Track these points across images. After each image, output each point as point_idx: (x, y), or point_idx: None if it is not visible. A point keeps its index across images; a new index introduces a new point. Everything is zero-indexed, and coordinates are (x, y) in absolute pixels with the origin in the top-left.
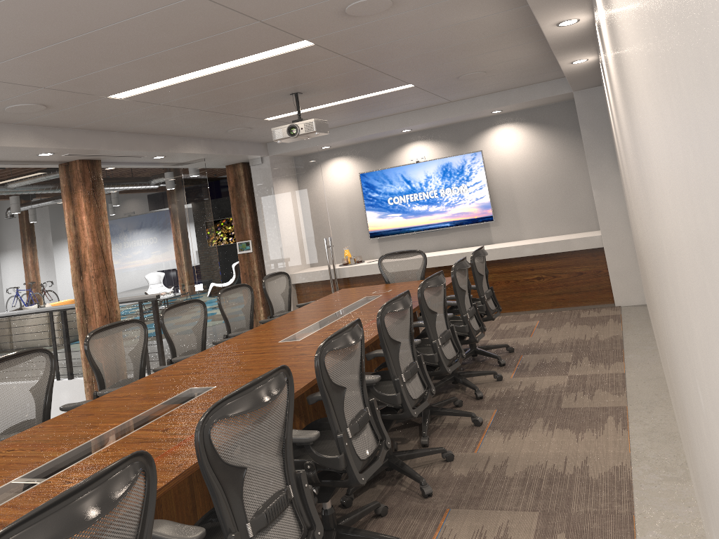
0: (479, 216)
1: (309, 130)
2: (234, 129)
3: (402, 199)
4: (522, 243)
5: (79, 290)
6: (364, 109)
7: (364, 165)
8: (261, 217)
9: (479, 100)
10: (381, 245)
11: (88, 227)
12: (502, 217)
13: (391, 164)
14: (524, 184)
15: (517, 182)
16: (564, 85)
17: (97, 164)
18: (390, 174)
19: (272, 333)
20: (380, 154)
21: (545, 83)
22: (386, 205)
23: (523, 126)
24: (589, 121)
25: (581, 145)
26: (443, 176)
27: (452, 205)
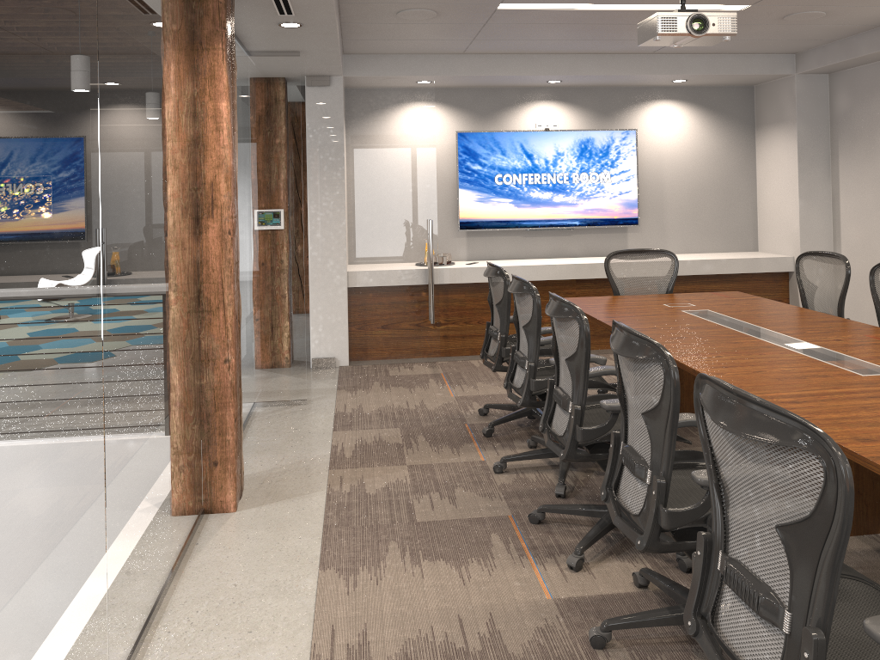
0: (621, 217)
1: (725, 29)
2: (422, 10)
3: (517, 179)
4: (687, 257)
5: (196, 257)
6: (593, 31)
7: (462, 122)
8: (315, 174)
9: (683, 60)
10: (470, 242)
11: (230, 126)
12: (644, 222)
13: (503, 127)
14: (679, 182)
15: (670, 179)
16: (787, 63)
17: (233, 3)
18: (503, 140)
19: (754, 360)
20: (489, 110)
21: (766, 56)
22: (491, 184)
23: (688, 108)
24: (807, 115)
25: (751, 145)
26: (580, 155)
27: (586, 198)
